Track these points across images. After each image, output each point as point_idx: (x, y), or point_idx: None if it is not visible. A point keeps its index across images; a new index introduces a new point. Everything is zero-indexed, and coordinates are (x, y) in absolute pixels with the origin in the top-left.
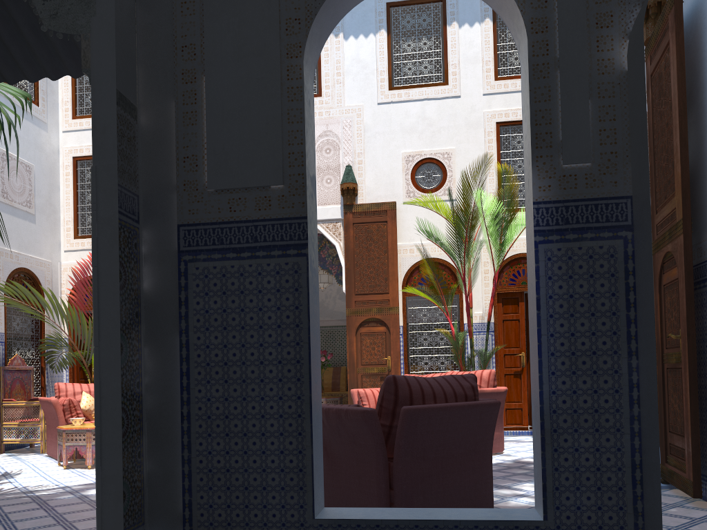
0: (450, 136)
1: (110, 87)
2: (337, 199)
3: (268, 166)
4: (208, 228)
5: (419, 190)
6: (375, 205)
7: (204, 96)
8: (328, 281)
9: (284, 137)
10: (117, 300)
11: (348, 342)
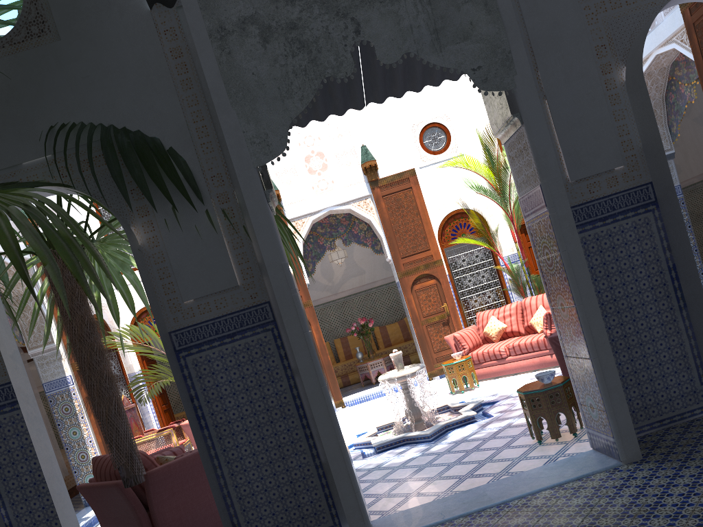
0: (444, 100)
1: (541, 123)
2: (361, 178)
3: (610, 155)
4: (577, 209)
5: (430, 153)
6: (397, 176)
7: (549, 114)
8: (345, 255)
9: (615, 132)
10: (586, 269)
11: (407, 301)
